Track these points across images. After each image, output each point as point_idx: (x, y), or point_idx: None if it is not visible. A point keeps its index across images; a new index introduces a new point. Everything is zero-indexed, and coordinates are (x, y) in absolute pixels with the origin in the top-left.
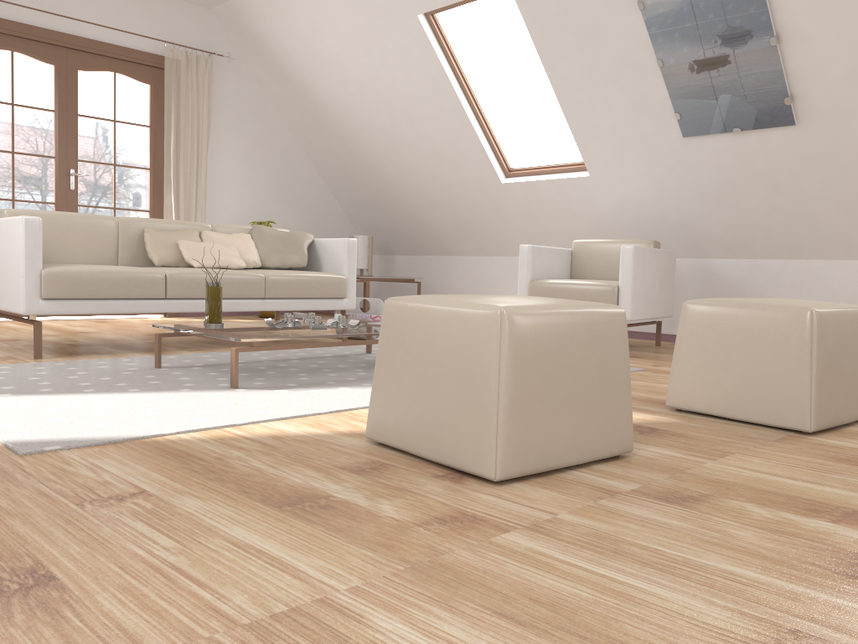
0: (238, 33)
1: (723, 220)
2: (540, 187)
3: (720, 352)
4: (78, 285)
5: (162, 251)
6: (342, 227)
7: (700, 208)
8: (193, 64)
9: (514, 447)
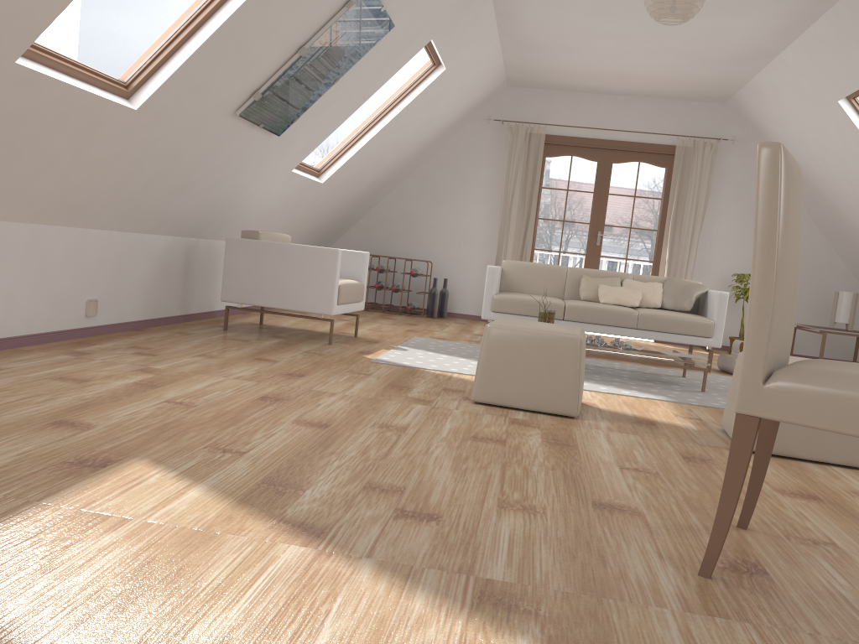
0: (743, 120)
1: None
2: None
3: (735, 389)
4: (510, 306)
5: (586, 291)
6: (843, 283)
7: None
8: (699, 149)
9: (481, 387)
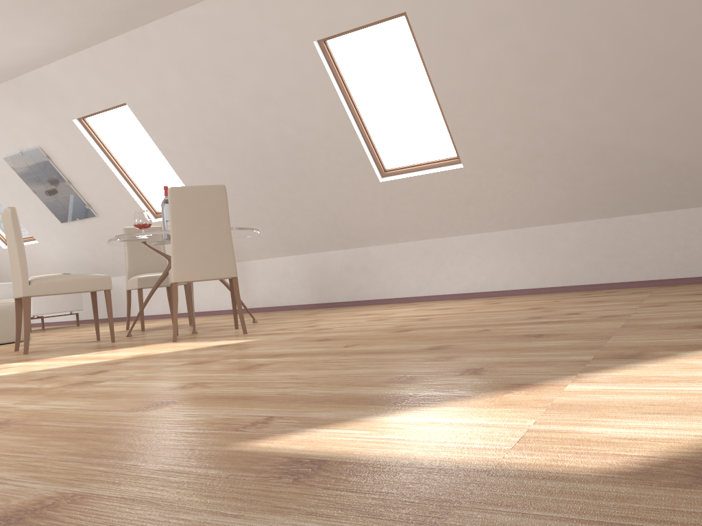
0: None
1: (101, 259)
2: None
3: None
4: None
5: None
6: None
7: (89, 254)
8: None
9: None
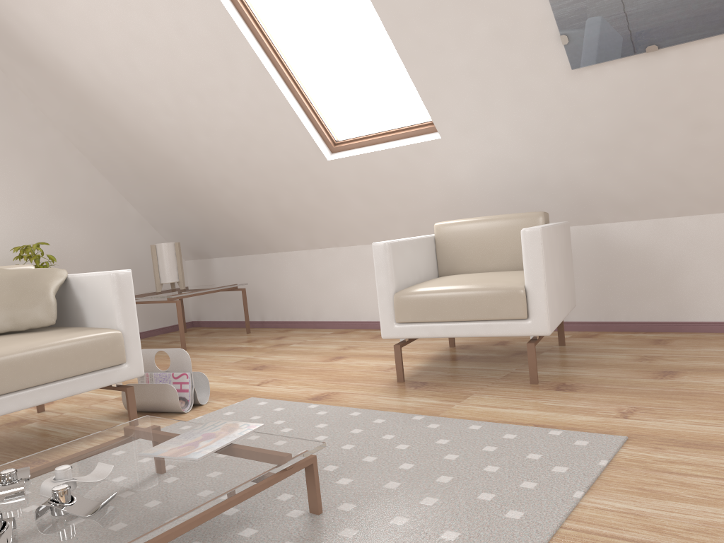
0: None
1: (622, 175)
2: (377, 160)
3: None
4: None
5: None
6: (143, 234)
7: (592, 162)
8: None
9: None
